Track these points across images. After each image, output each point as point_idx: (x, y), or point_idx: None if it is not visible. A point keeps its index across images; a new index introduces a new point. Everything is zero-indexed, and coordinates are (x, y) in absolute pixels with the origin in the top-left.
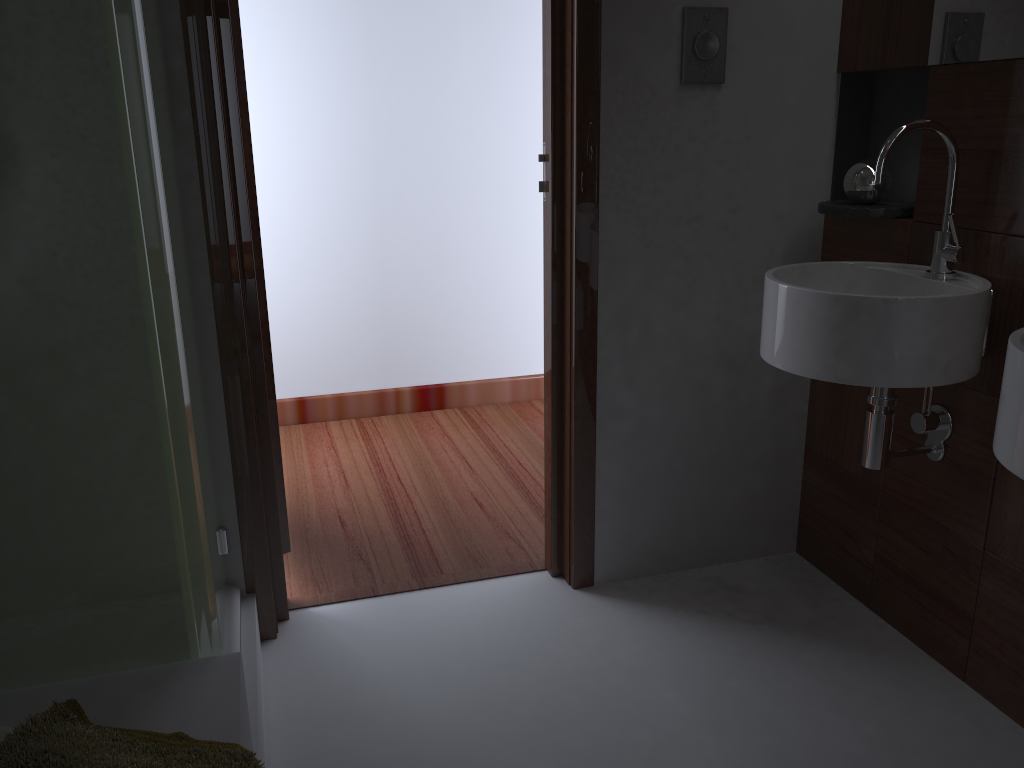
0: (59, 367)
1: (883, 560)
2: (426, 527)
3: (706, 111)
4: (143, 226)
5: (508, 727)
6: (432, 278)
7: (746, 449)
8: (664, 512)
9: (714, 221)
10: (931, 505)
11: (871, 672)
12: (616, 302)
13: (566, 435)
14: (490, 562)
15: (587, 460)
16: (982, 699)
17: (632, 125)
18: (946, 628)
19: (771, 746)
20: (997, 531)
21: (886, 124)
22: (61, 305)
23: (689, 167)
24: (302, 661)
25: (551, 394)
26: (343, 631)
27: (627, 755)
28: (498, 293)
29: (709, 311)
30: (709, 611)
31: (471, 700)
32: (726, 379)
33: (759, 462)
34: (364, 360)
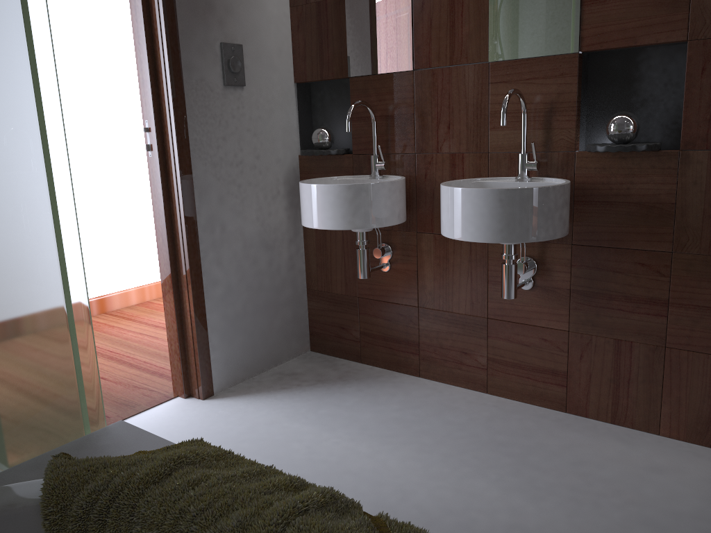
0: (2, 237)
1: (365, 333)
2: None
3: (238, 101)
4: (52, 141)
5: None
6: None
7: (280, 294)
8: (245, 340)
9: (249, 163)
10: (387, 295)
11: (380, 386)
12: (206, 214)
13: (185, 302)
14: (138, 403)
15: (202, 314)
16: (430, 381)
17: (203, 108)
18: (406, 354)
19: (359, 427)
20: (423, 295)
21: (321, 110)
22: (2, 194)
23: (234, 133)
24: None
25: (171, 278)
26: None
27: (295, 455)
28: None
29: (253, 216)
30: (287, 387)
31: None
32: (266, 255)
33: (287, 301)
34: None
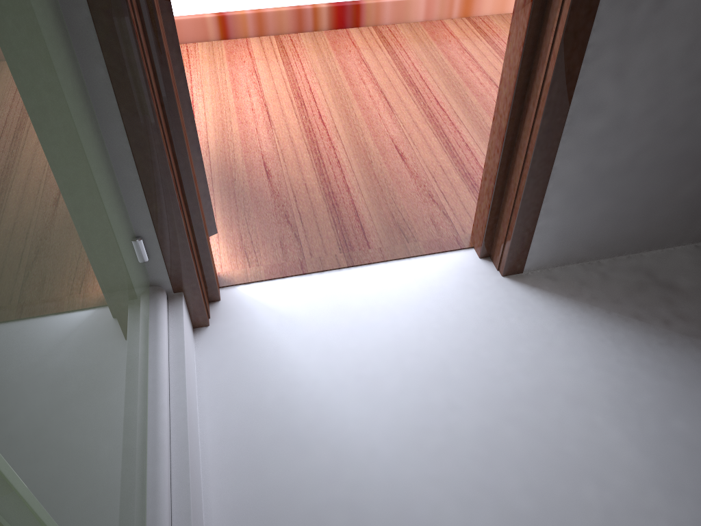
0: None
1: None
2: (350, 183)
3: None
4: None
5: (448, 470)
6: None
7: None
8: (611, 208)
9: None
10: None
11: None
12: None
13: (525, 129)
14: (416, 235)
15: (545, 160)
16: None
17: None
18: None
19: None
20: None
21: None
22: None
23: None
24: (235, 360)
25: (515, 80)
26: (274, 320)
27: (576, 521)
28: None
29: None
30: (644, 316)
31: (408, 428)
32: None
33: None
34: None
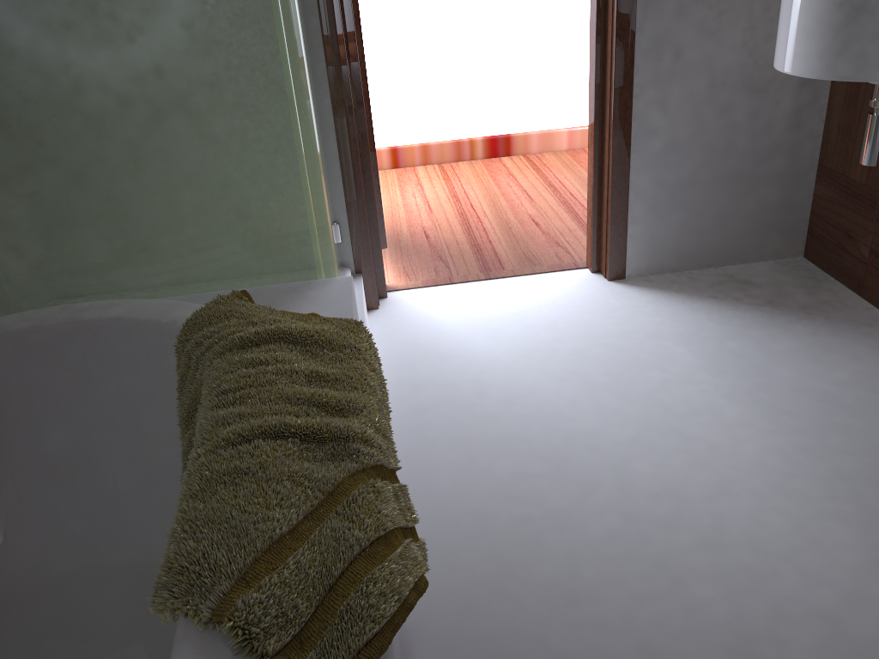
0: (219, 58)
1: (876, 254)
2: (492, 239)
3: None
4: None
5: (549, 366)
6: (500, 40)
7: (763, 165)
8: (687, 219)
9: None
10: None
11: (852, 339)
12: (652, 32)
13: (605, 153)
14: (542, 262)
15: (622, 173)
16: None
17: None
18: None
19: (756, 384)
20: None
21: None
22: (218, 9)
23: None
24: (397, 323)
25: (594, 118)
26: (427, 305)
27: (639, 385)
28: (557, 52)
29: (736, 39)
30: (719, 297)
31: (522, 349)
32: (748, 102)
33: (774, 177)
34: (444, 114)
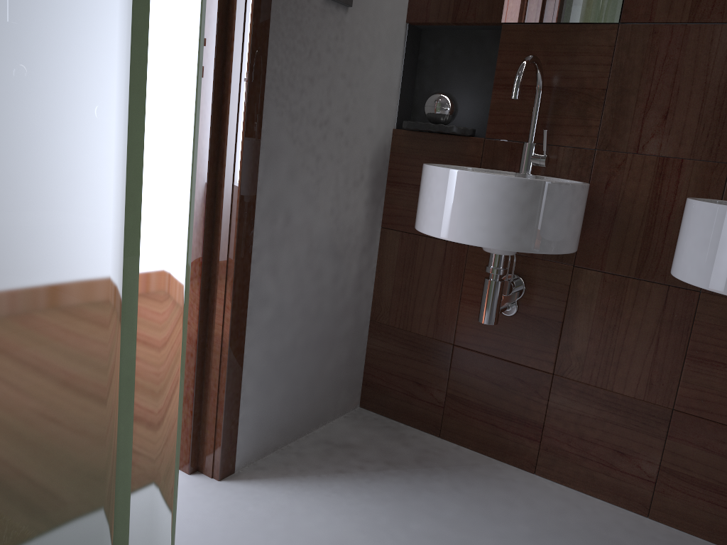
0: None
1: (455, 398)
2: None
3: (338, 28)
4: None
5: None
6: None
7: (339, 326)
8: (288, 390)
9: (336, 127)
10: (504, 349)
11: (484, 484)
12: (269, 193)
13: (215, 326)
14: None
15: (238, 349)
16: (553, 482)
17: (292, 24)
18: (518, 438)
19: None
20: (565, 359)
21: (432, 69)
22: None
23: (325, 75)
24: None
25: (200, 286)
26: None
27: None
28: None
29: (327, 206)
30: (345, 469)
31: None
32: (333, 266)
33: (346, 336)
34: None
